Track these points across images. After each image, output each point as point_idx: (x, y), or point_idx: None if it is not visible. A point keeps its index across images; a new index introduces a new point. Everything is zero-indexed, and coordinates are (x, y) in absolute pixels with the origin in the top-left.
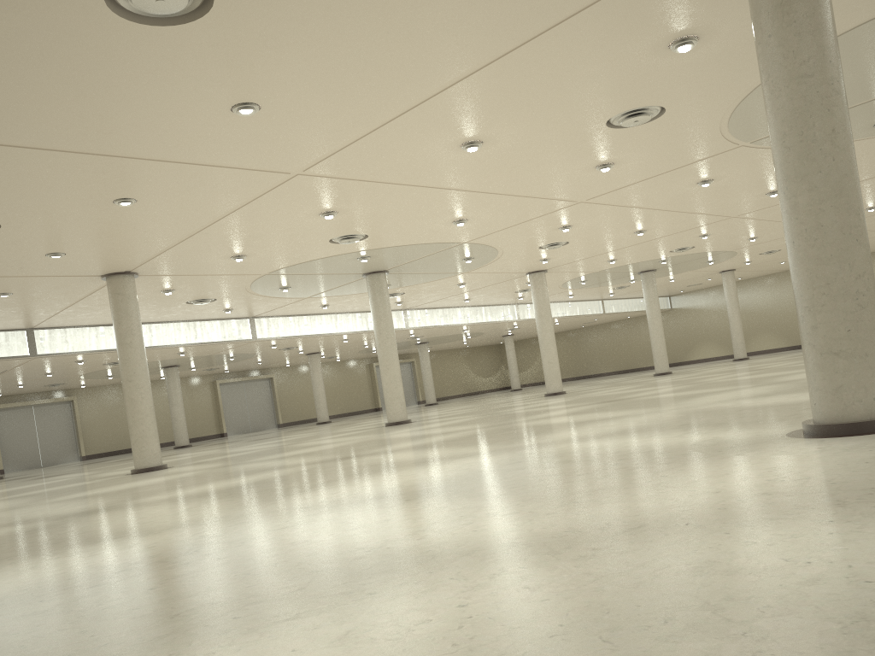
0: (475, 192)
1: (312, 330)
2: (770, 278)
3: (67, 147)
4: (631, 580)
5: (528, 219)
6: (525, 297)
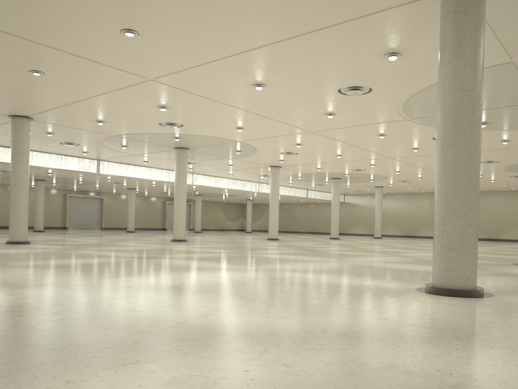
0: (253, 113)
1: (135, 174)
2: (400, 195)
3: (8, 30)
4: (348, 369)
5: (279, 135)
6: (264, 179)
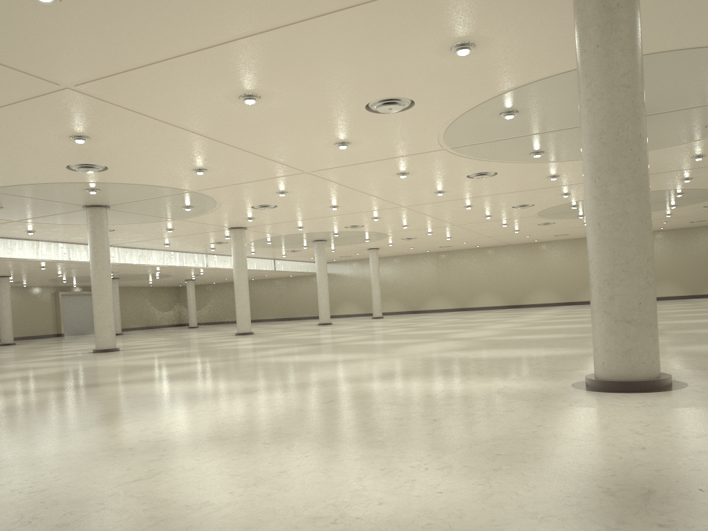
0: (227, 145)
1: (12, 253)
2: (398, 259)
3: None
4: None
5: (257, 179)
6: (216, 249)
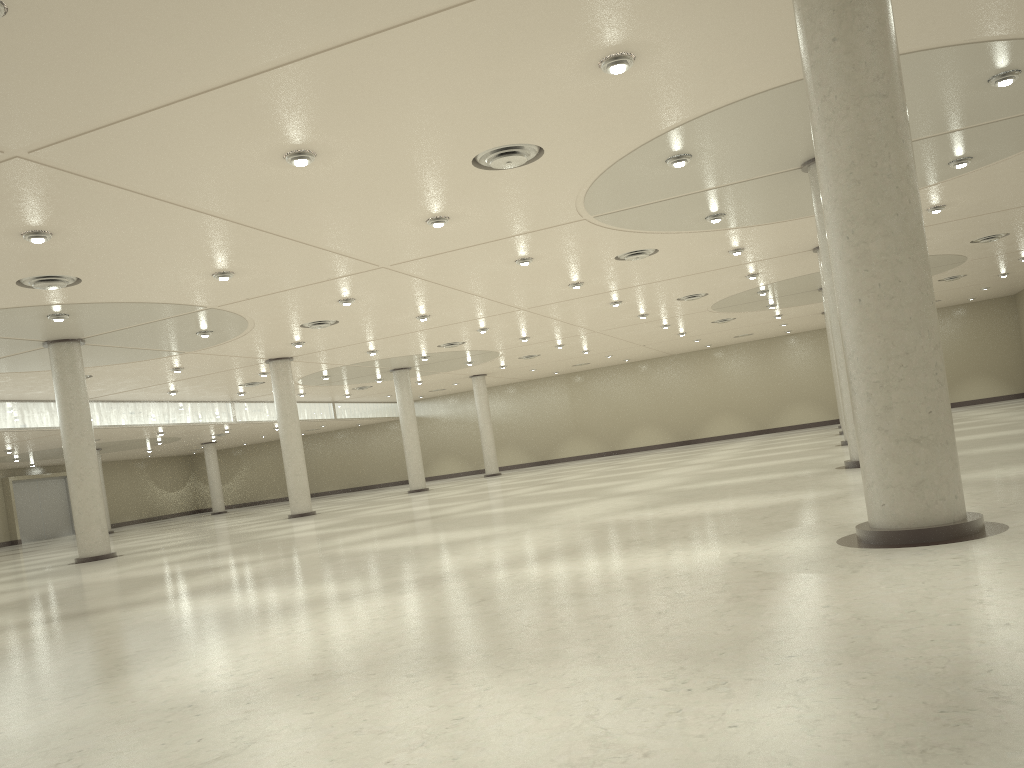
0: (266, 233)
1: None
2: (514, 387)
3: None
4: None
5: (310, 282)
6: (247, 393)
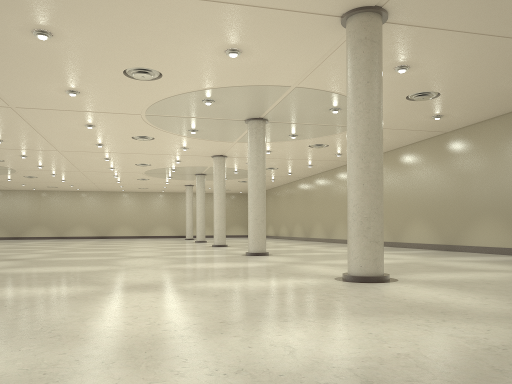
0: None
1: None
2: (3, 192)
3: None
4: None
5: None
6: None
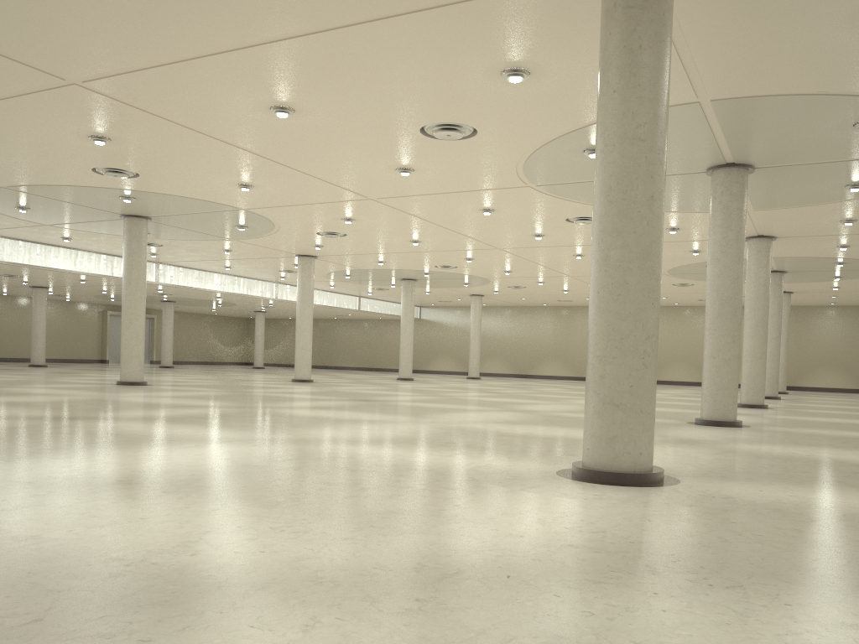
0: (270, 160)
1: (45, 261)
2: (509, 310)
3: None
4: None
5: (315, 202)
6: (287, 278)
